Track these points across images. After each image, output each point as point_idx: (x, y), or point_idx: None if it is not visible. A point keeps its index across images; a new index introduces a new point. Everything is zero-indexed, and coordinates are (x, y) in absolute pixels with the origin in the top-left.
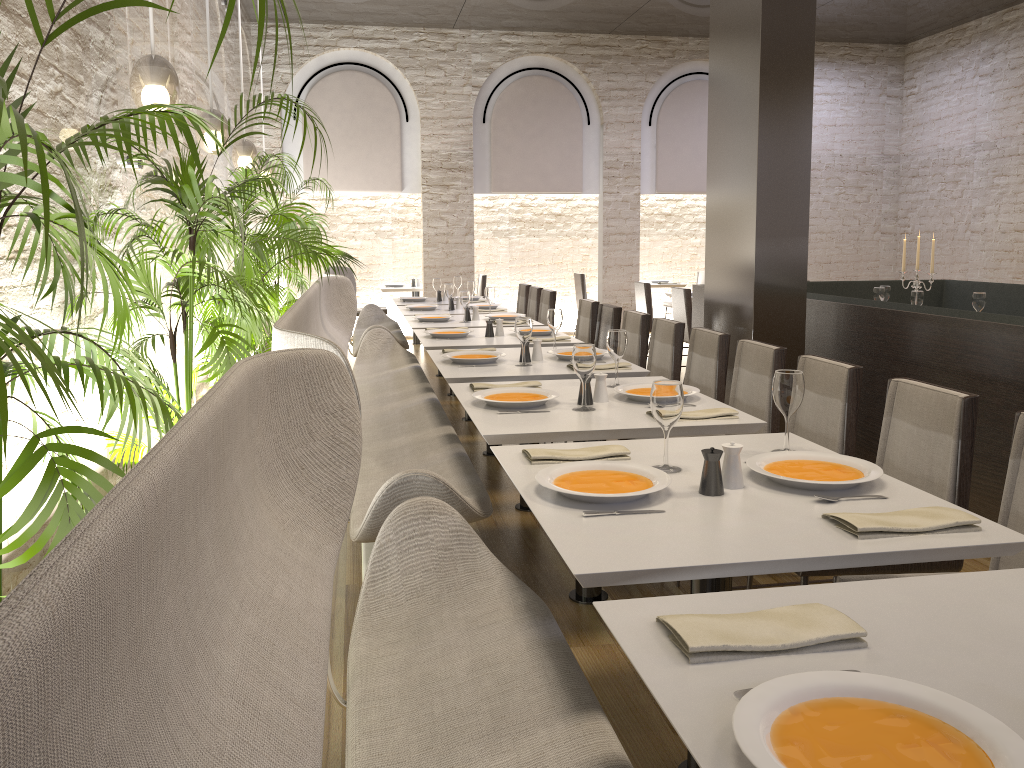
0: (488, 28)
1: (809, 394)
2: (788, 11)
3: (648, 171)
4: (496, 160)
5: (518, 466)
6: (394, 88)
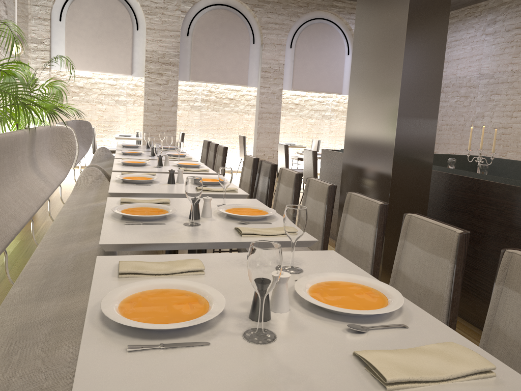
0: None
1: None
2: None
3: (288, 76)
4: (194, 60)
5: None
6: (130, 7)
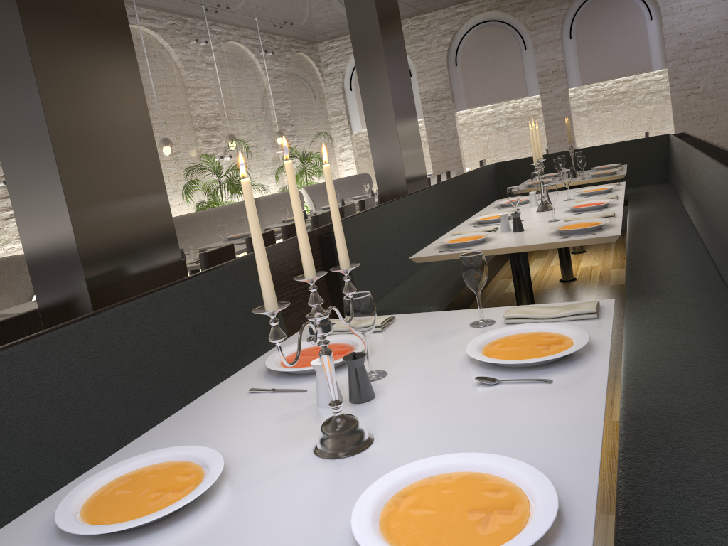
0: (446, 7)
1: None
2: (364, 30)
3: (574, 71)
4: (466, 88)
5: None
6: None
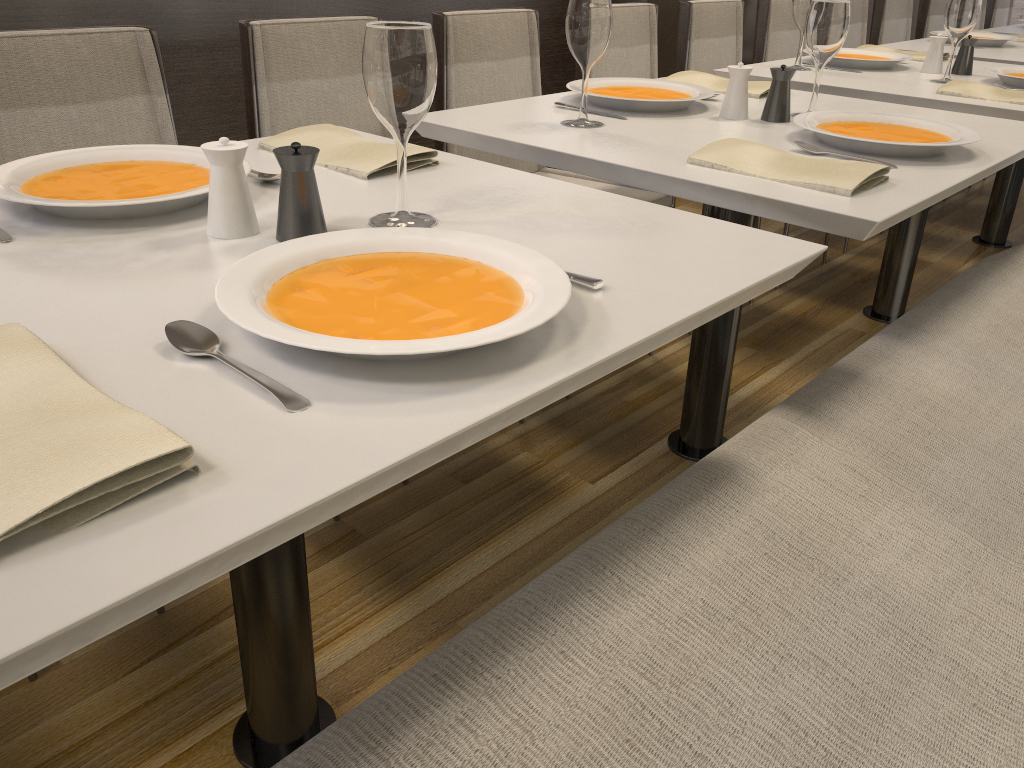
0: None
1: (478, 67)
2: None
3: None
4: None
5: None
6: None
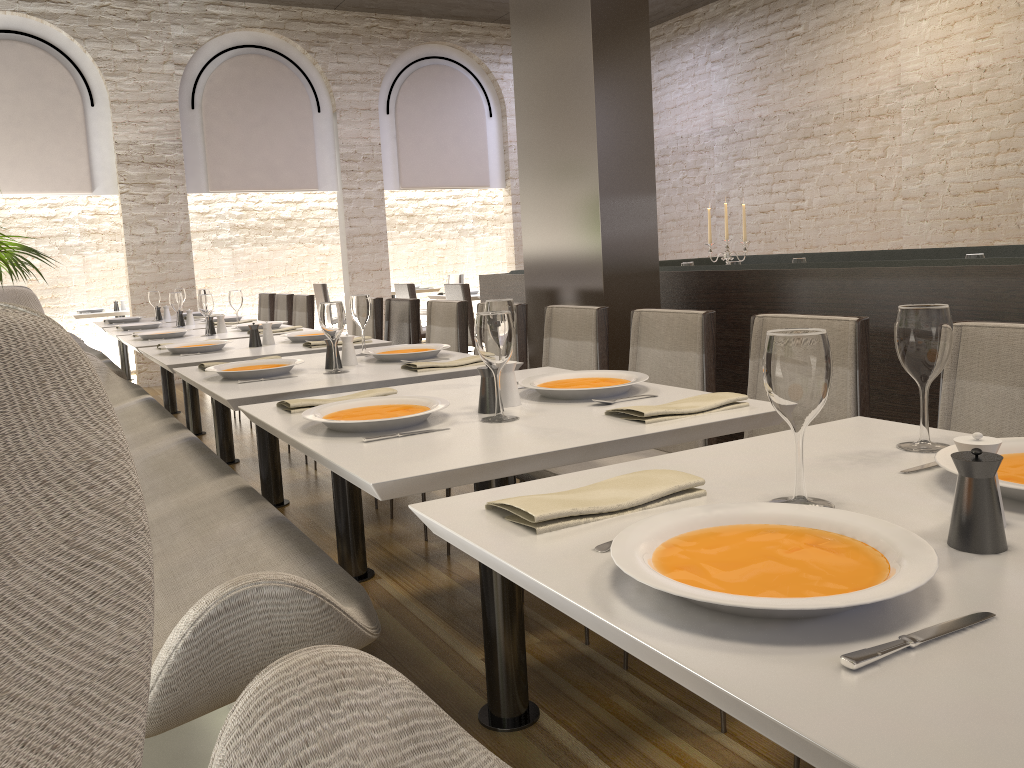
0: None
1: None
2: None
3: (390, 164)
4: (212, 153)
5: (514, 542)
6: (72, 64)
